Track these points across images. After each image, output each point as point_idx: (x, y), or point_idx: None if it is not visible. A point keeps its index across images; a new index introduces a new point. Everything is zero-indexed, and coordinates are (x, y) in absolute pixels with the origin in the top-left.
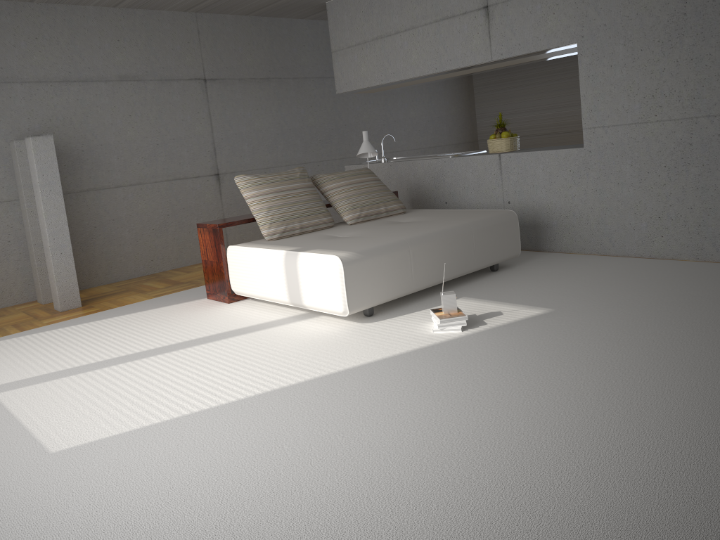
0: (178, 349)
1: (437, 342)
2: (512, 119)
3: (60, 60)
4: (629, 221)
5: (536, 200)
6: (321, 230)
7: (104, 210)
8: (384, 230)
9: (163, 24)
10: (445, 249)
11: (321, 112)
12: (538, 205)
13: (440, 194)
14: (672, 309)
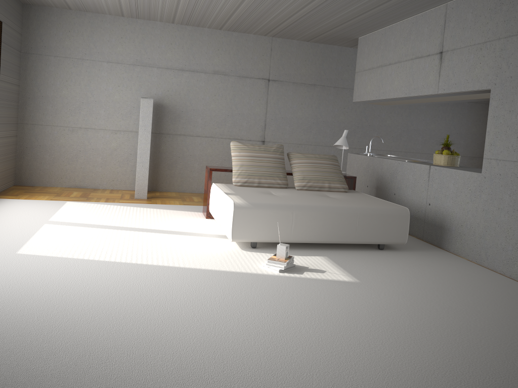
0: (141, 231)
1: (253, 273)
2: None
3: (181, 58)
4: (501, 242)
5: (445, 207)
6: (274, 188)
7: (186, 148)
8: (299, 197)
9: (249, 42)
10: (327, 220)
11: (351, 113)
12: (446, 211)
13: (392, 187)
14: (436, 310)
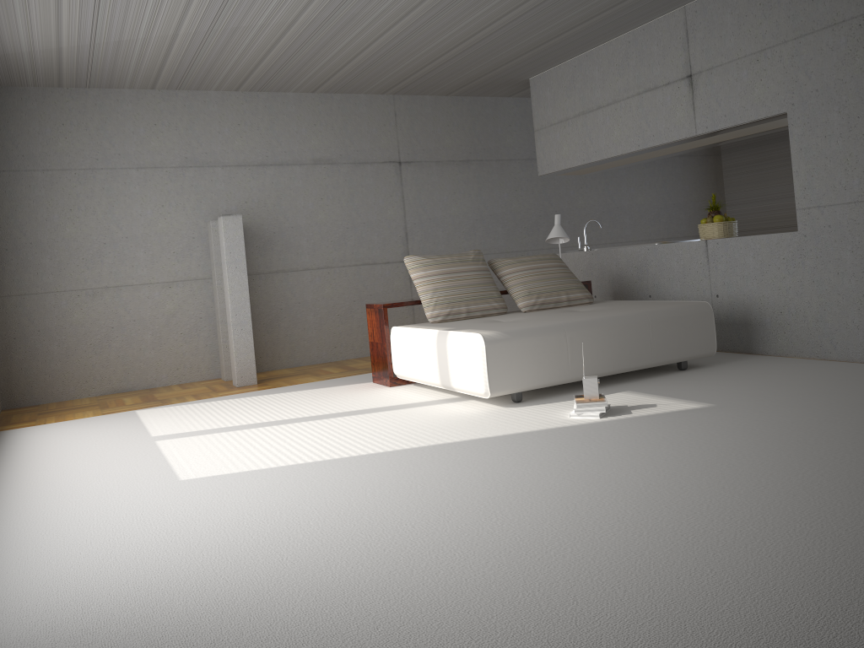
0: (323, 418)
1: (567, 425)
2: (769, 206)
3: (259, 145)
4: (852, 318)
5: (747, 293)
6: (491, 316)
7: (291, 292)
8: (550, 316)
9: (360, 107)
10: (612, 338)
11: (527, 196)
12: (749, 299)
13: (643, 286)
14: (851, 410)
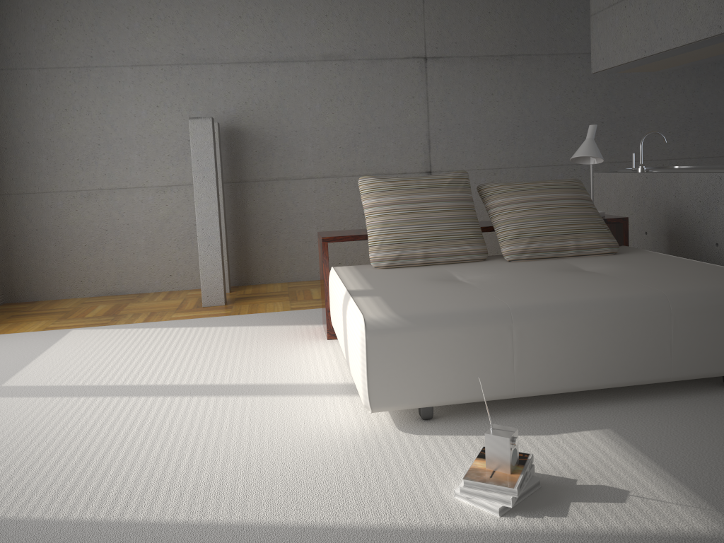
0: (180, 394)
1: (429, 526)
2: None
3: (262, 40)
4: None
5: None
6: (458, 264)
7: (292, 202)
8: (519, 282)
9: None
10: (597, 335)
11: (587, 99)
12: None
13: (709, 229)
14: None
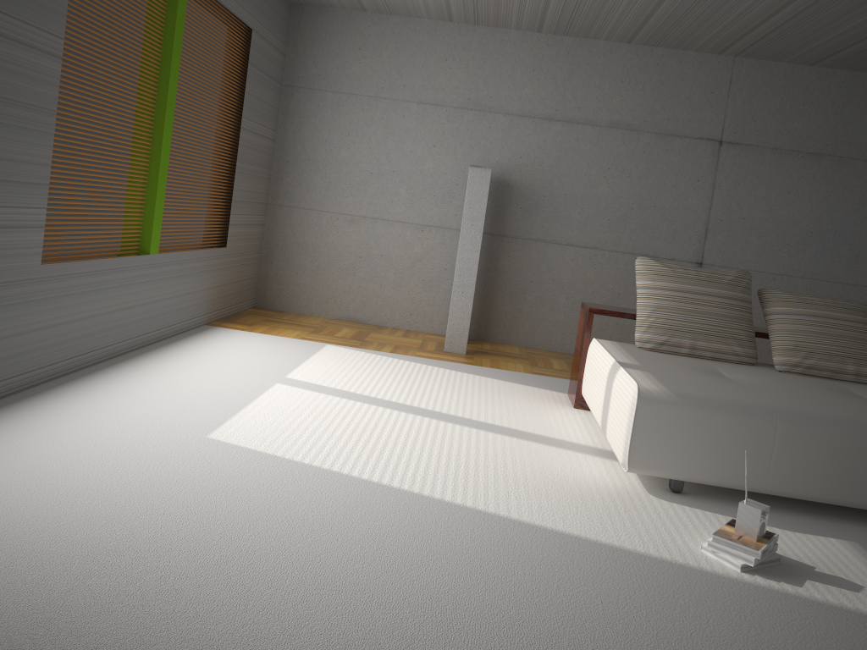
0: (443, 420)
1: (677, 562)
2: None
3: (550, 96)
4: None
5: None
6: (725, 363)
7: (546, 266)
8: (789, 390)
9: (684, 67)
10: (861, 454)
11: None
12: None
13: None
14: None
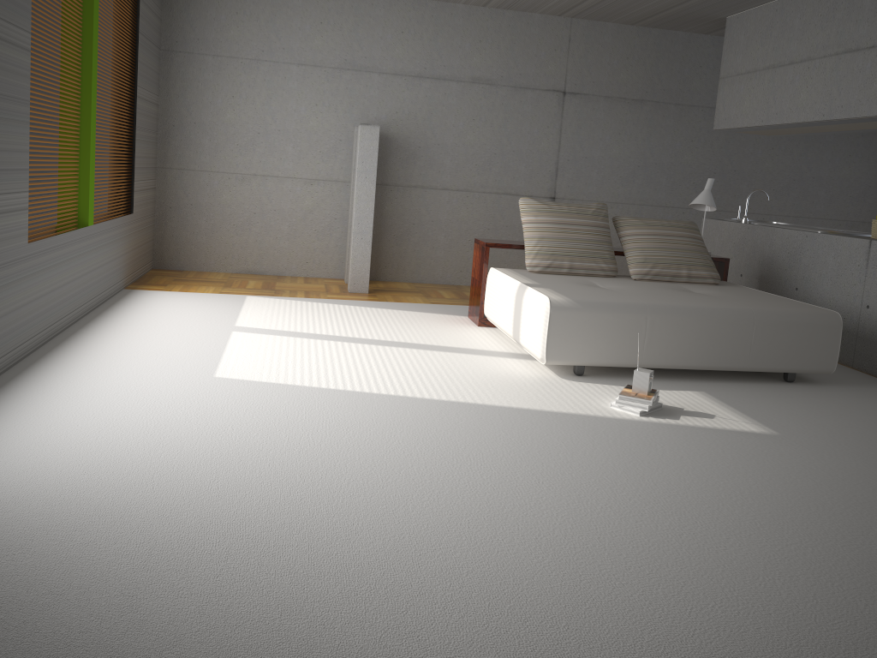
0: (386, 345)
1: (599, 415)
2: None
3: (419, 56)
4: None
5: None
6: (595, 277)
7: (425, 209)
8: (648, 292)
9: (531, 28)
10: (702, 331)
11: (704, 149)
12: None
13: (792, 276)
14: None
